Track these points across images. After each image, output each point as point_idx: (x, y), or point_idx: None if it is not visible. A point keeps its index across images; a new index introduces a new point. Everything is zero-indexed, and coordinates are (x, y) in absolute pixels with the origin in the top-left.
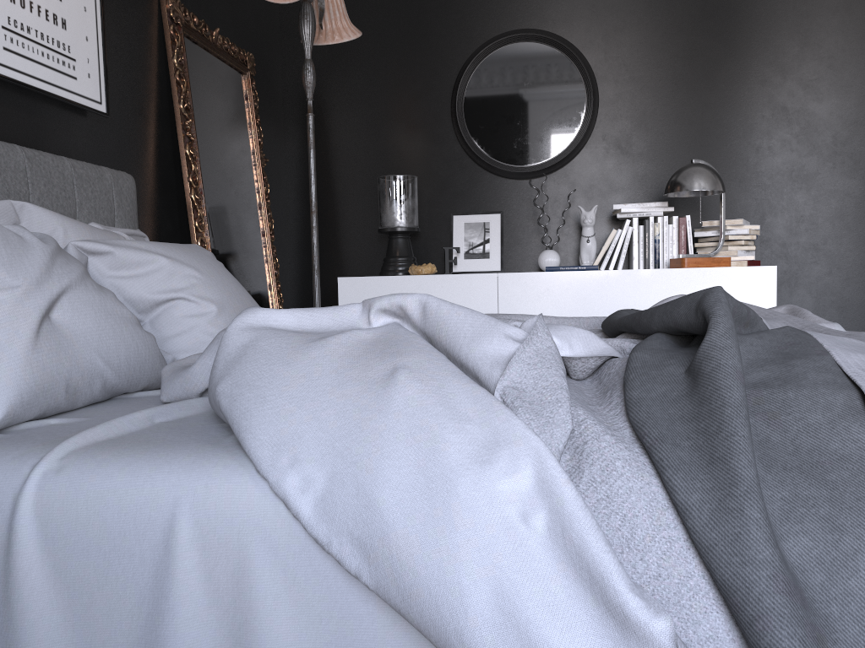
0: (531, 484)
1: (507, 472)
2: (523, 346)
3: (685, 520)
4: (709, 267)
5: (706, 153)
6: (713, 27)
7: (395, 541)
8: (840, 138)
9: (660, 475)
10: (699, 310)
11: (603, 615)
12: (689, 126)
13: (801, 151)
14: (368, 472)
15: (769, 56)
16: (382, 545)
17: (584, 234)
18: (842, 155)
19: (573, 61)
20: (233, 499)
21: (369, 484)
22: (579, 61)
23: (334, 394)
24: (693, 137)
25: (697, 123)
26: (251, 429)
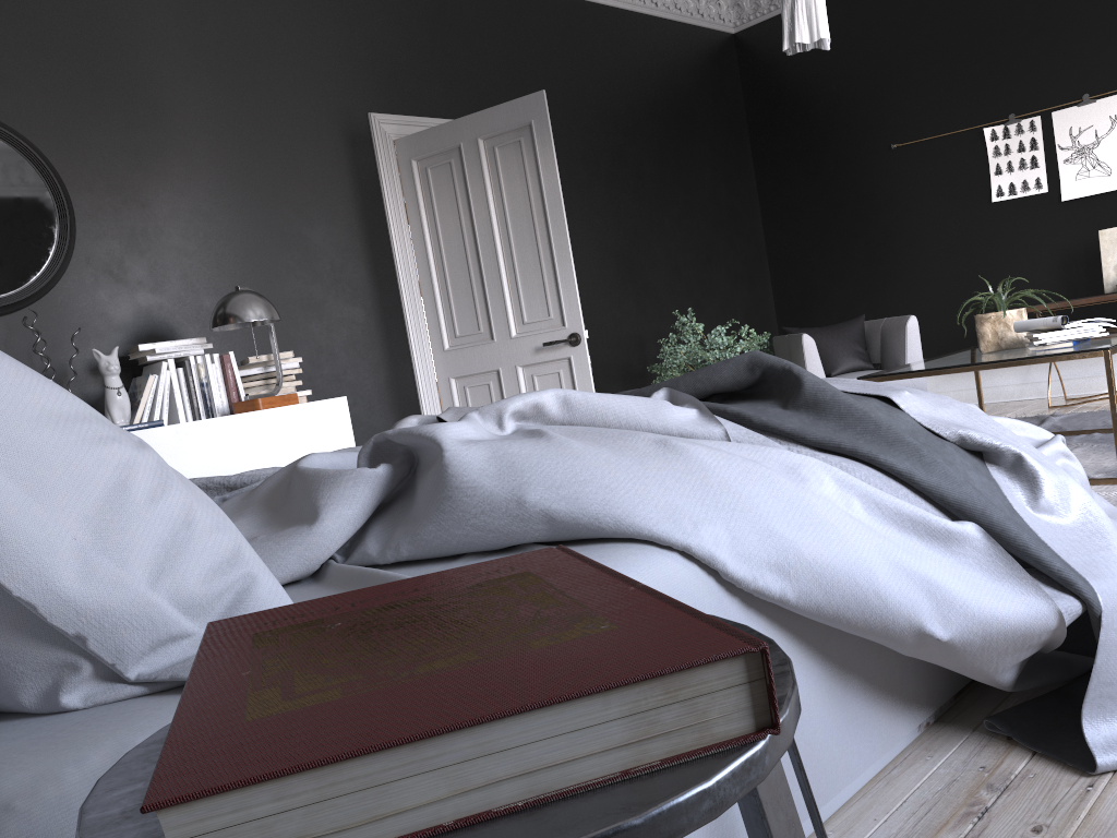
0: (834, 486)
1: (819, 483)
2: (705, 408)
3: (912, 478)
4: (283, 406)
5: (214, 280)
6: (193, 136)
7: (807, 550)
8: (337, 265)
9: (864, 464)
10: (759, 368)
11: (928, 542)
12: (190, 249)
13: (306, 278)
14: (750, 511)
15: (257, 175)
16: (798, 559)
17: (111, 386)
18: (342, 282)
19: (29, 158)
20: (664, 577)
21: (760, 519)
22: (39, 158)
23: (651, 469)
24: (196, 262)
25: (198, 246)
26: (634, 513)
